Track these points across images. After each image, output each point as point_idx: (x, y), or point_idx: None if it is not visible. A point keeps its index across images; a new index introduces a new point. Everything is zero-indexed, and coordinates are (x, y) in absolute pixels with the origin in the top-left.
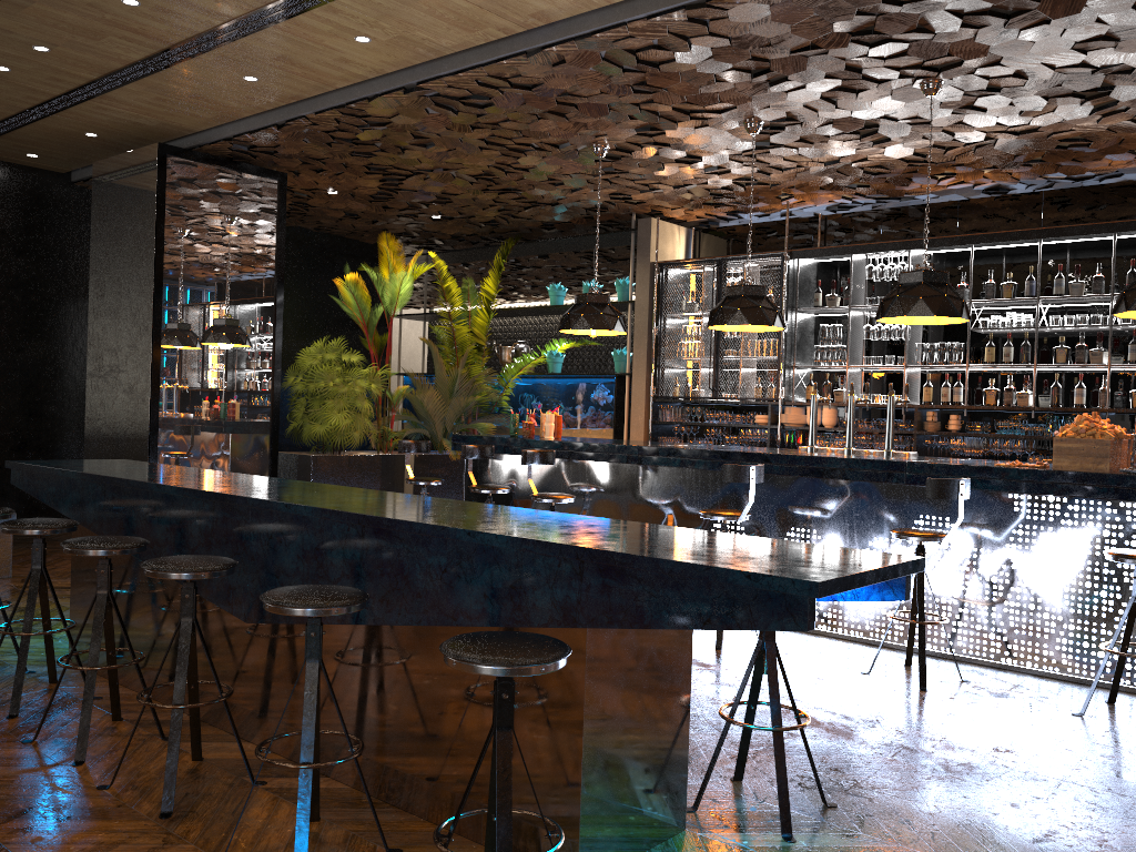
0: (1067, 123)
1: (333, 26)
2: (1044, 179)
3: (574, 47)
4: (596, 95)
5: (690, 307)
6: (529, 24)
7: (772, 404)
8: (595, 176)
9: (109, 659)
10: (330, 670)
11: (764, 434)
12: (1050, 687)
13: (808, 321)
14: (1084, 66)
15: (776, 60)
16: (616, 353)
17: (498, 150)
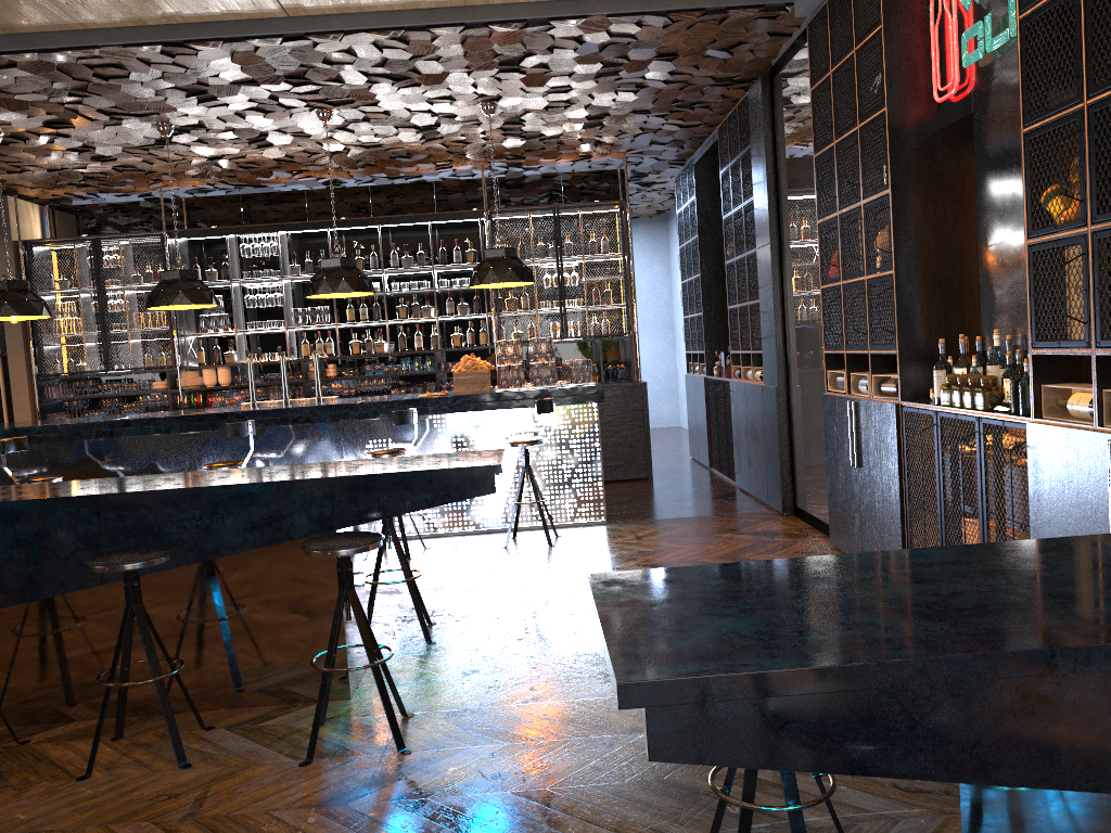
0: (402, 143)
1: None
2: (370, 177)
3: (35, 57)
4: (26, 94)
5: (63, 285)
6: None
7: (170, 370)
8: None
9: None
10: (64, 633)
11: (165, 398)
12: (475, 538)
13: None
14: (429, 112)
15: (214, 85)
16: None
17: None
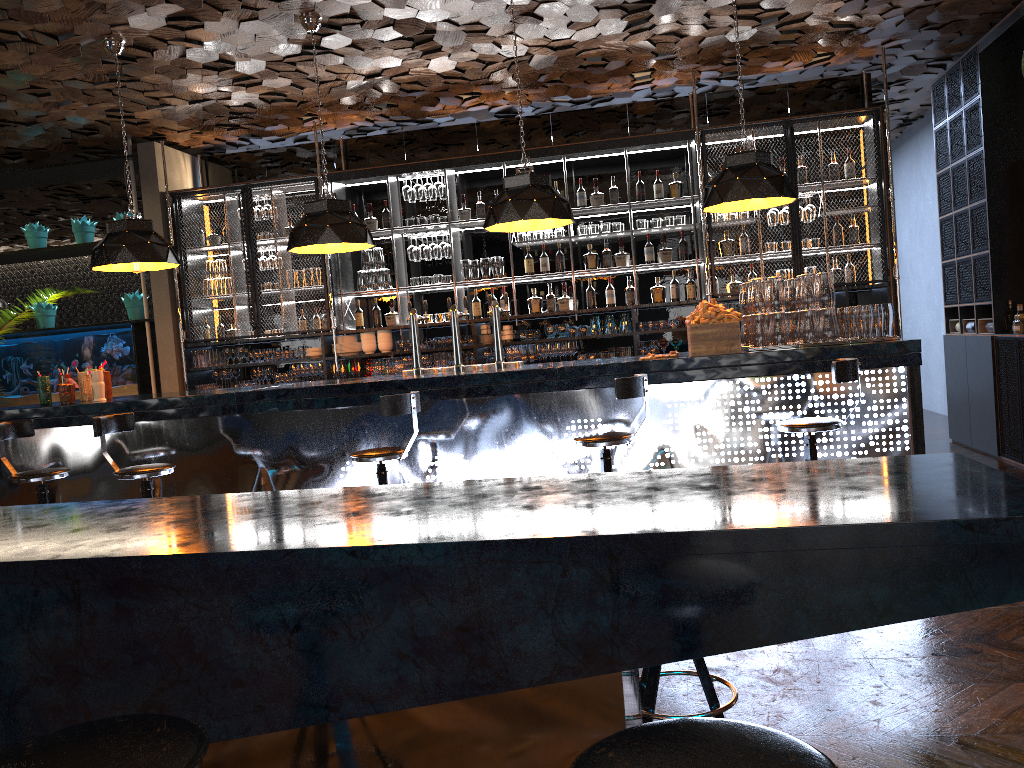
0: (600, 40)
1: None
2: (551, 102)
3: None
4: None
5: (213, 241)
6: None
7: (324, 335)
8: (96, 85)
9: None
10: None
11: (319, 367)
12: None
13: None
14: None
15: None
16: (128, 298)
17: None
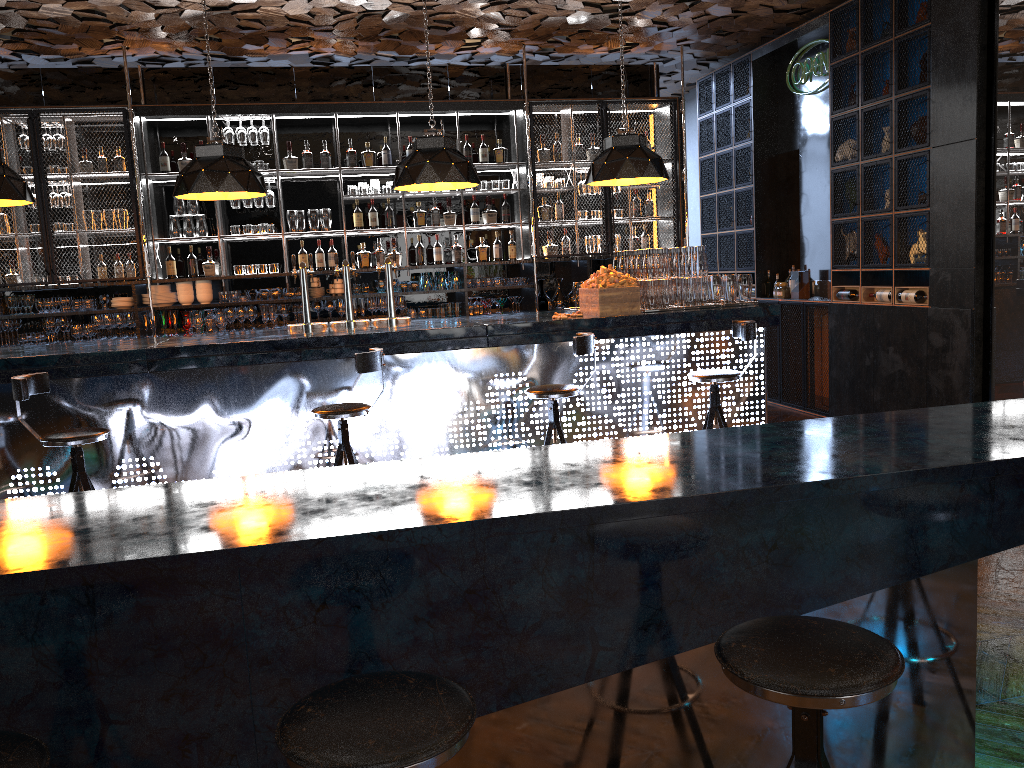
0: (460, 6)
1: None
2: (375, 55)
3: None
4: None
5: None
6: None
7: (136, 284)
8: None
9: None
10: None
11: (129, 319)
12: None
13: (151, 188)
14: None
15: None
16: None
17: None
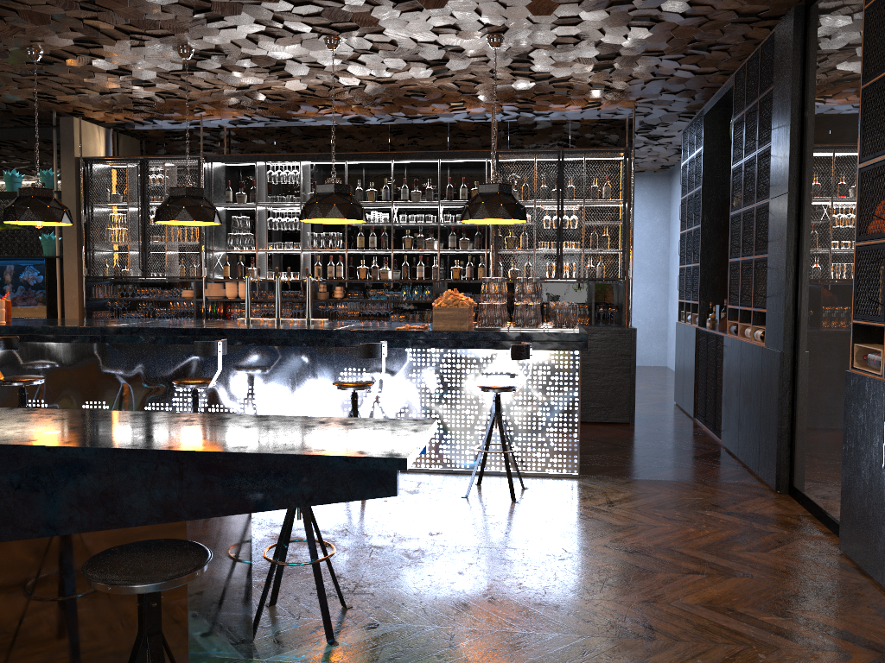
0: (415, 80)
1: None
2: (390, 115)
3: None
4: (41, 5)
5: (116, 199)
6: None
7: (197, 281)
8: (23, 76)
9: None
10: None
11: (191, 306)
12: (440, 479)
13: (221, 213)
14: (436, 43)
15: (217, 2)
16: (44, 237)
17: None
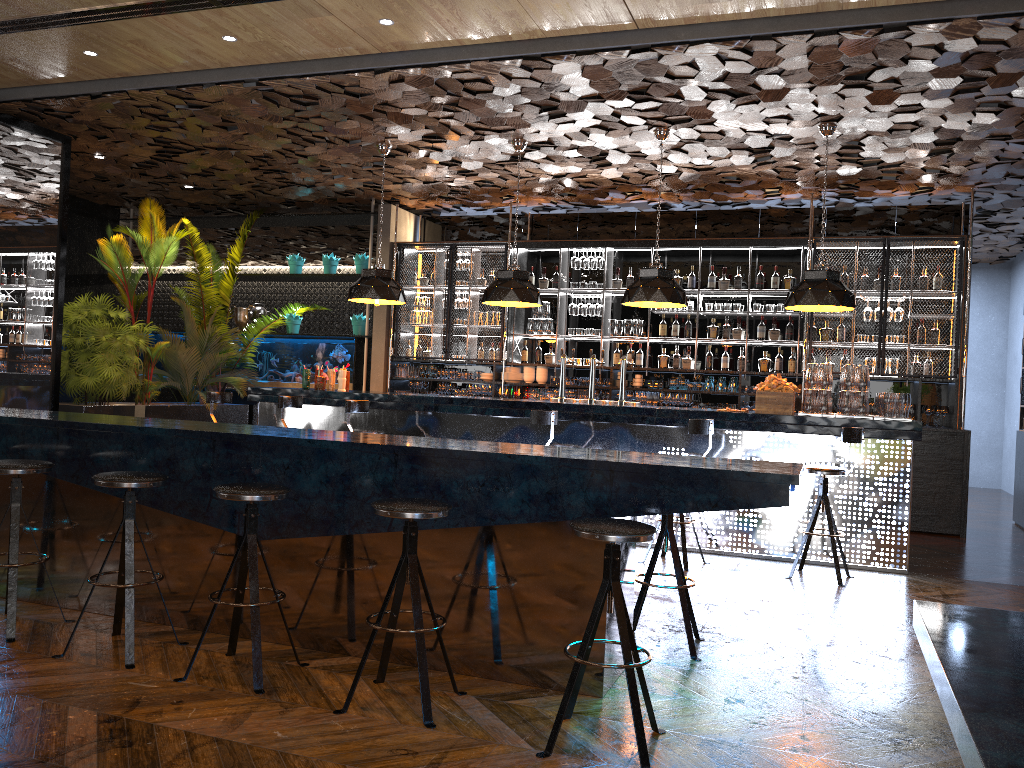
0: (733, 167)
1: (210, 24)
2: (698, 202)
3: (418, 72)
4: (410, 108)
5: (423, 282)
6: (385, 49)
7: (496, 364)
8: (363, 168)
9: (120, 580)
10: (352, 571)
11: (489, 388)
12: (758, 563)
13: None
14: (764, 132)
15: (564, 101)
16: (355, 318)
17: (291, 138)
